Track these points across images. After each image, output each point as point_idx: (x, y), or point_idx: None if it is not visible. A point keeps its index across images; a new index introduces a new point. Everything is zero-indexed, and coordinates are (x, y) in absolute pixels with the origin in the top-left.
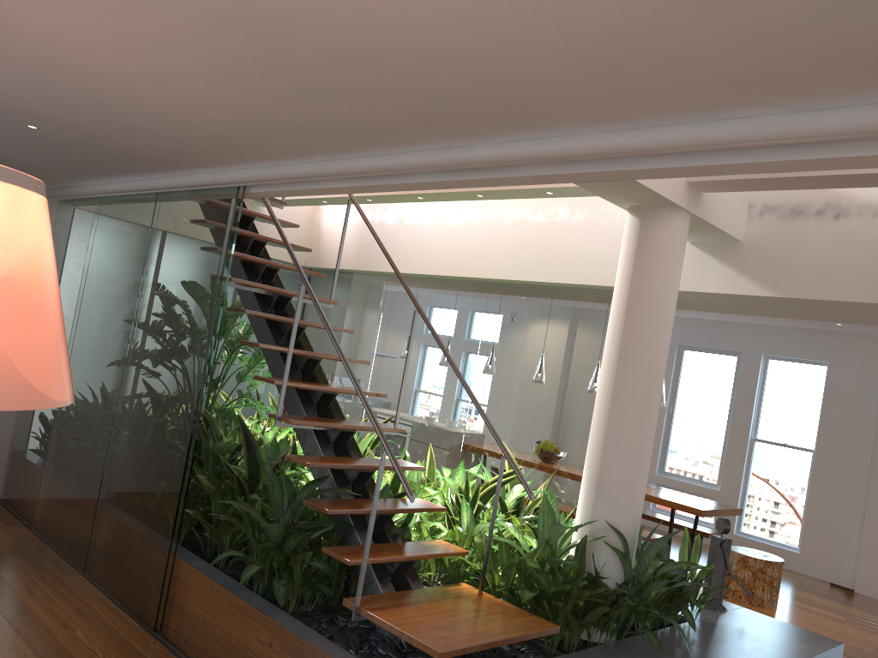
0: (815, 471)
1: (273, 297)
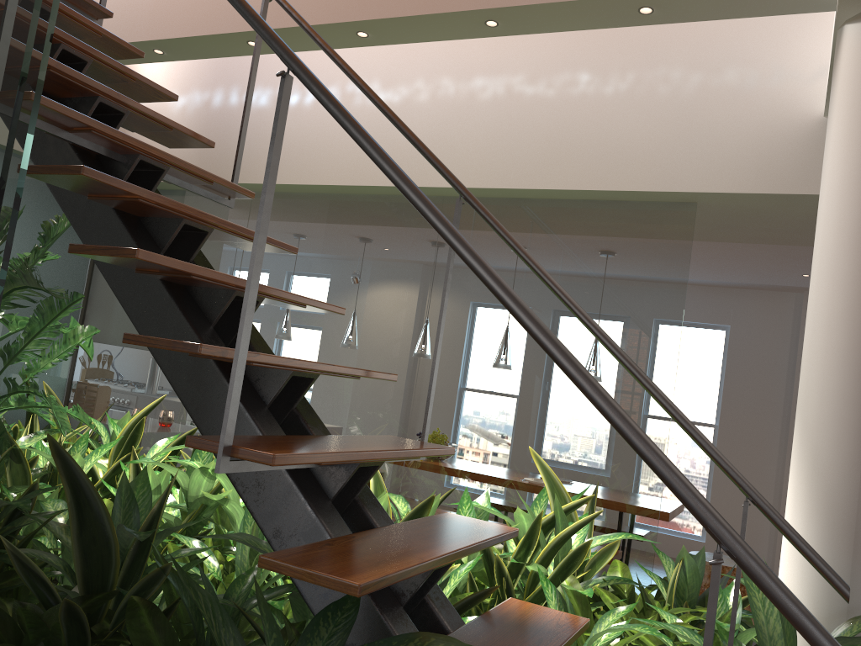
0: (720, 449)
1: (127, 165)
